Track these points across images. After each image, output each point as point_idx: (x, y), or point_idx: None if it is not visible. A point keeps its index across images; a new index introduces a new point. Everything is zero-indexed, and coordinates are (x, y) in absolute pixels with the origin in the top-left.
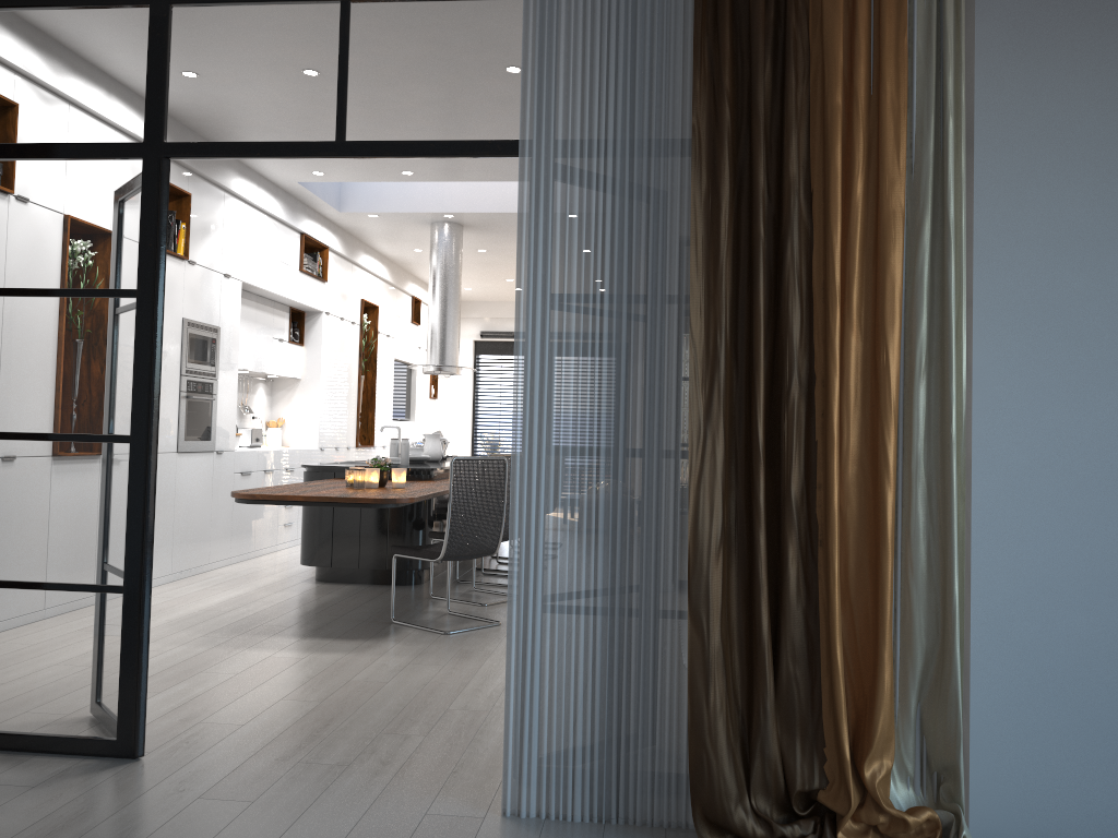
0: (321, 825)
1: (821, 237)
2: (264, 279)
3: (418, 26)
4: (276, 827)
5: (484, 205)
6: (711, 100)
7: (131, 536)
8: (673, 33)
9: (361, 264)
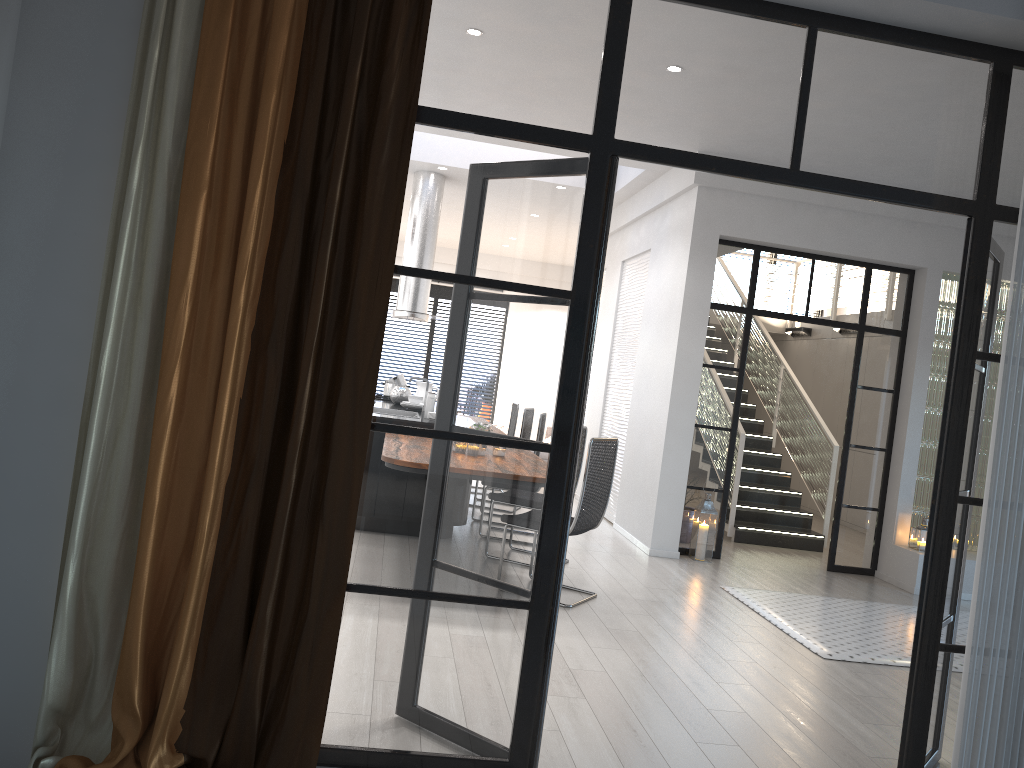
0: None
1: None
2: None
3: (880, 68)
4: None
5: None
6: None
7: (543, 550)
8: None
9: None
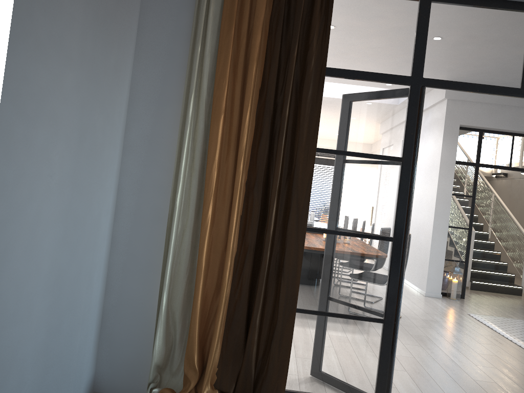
0: None
1: None
2: None
3: None
4: None
5: None
6: None
7: (390, 292)
8: None
9: None
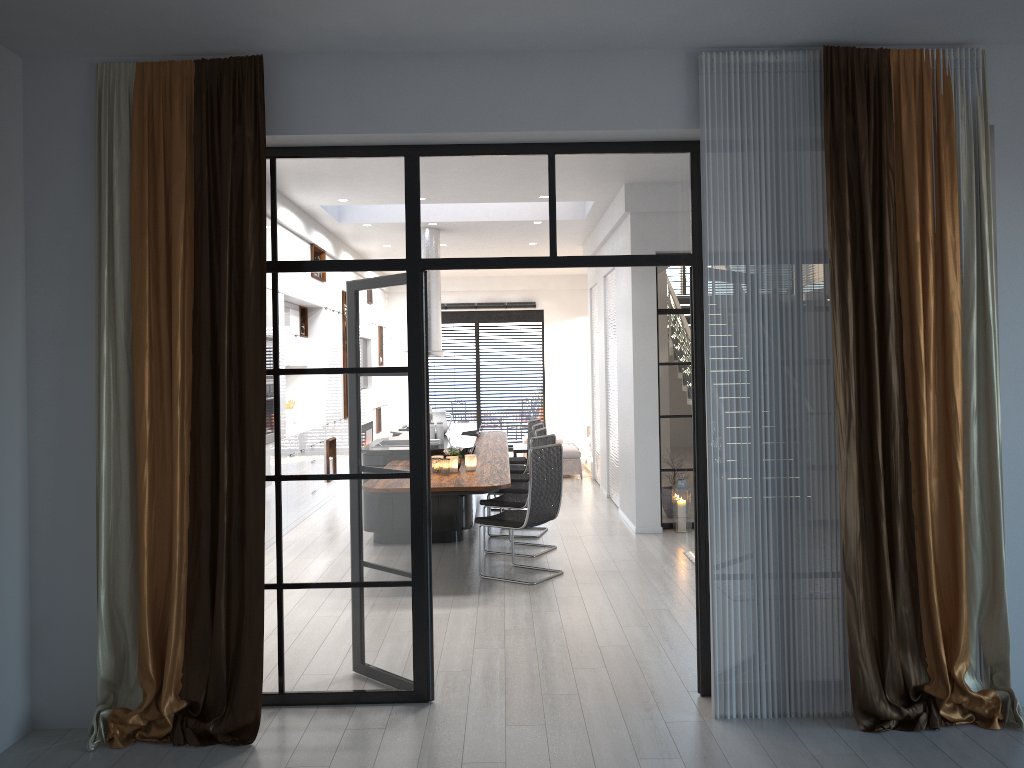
0: (607, 735)
1: (908, 328)
2: None
3: (605, 173)
4: (580, 740)
5: None
6: (838, 240)
7: (415, 545)
8: (803, 190)
9: None
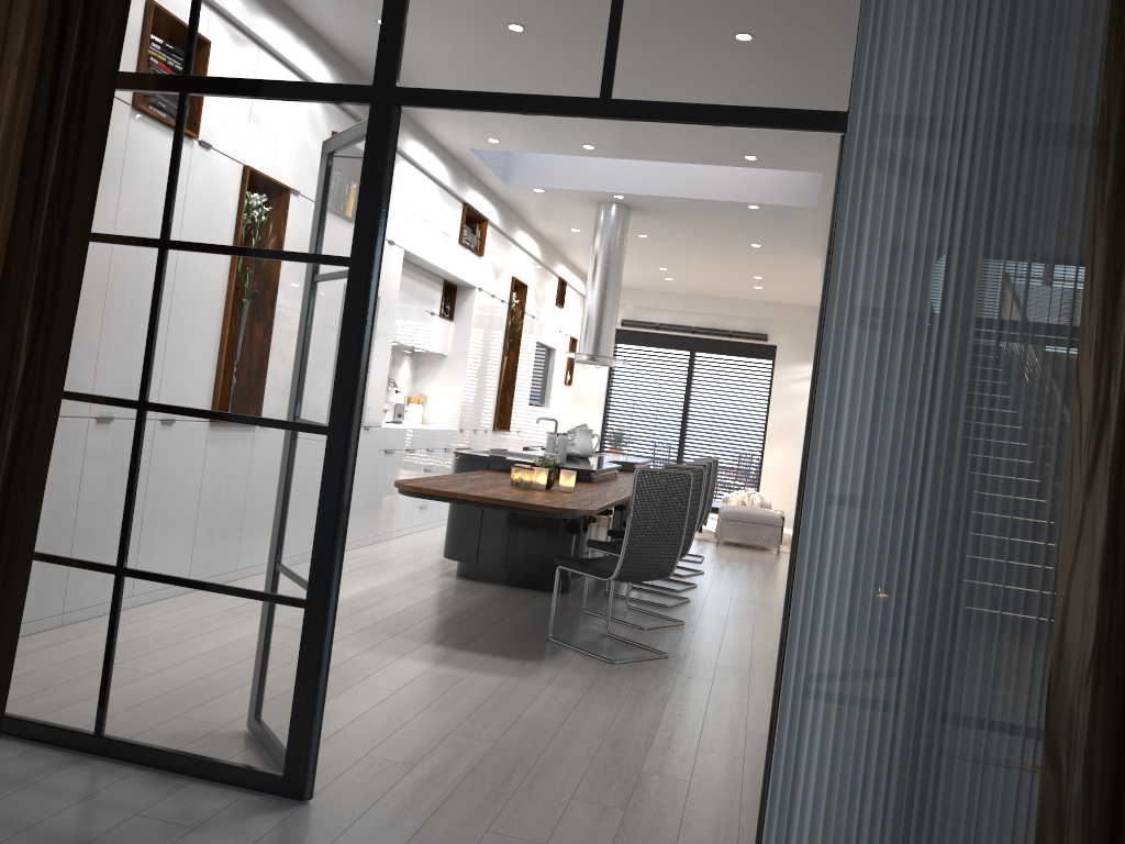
0: None
1: None
2: (425, 249)
3: None
4: None
5: (658, 188)
6: None
7: (319, 543)
8: None
9: (516, 240)
